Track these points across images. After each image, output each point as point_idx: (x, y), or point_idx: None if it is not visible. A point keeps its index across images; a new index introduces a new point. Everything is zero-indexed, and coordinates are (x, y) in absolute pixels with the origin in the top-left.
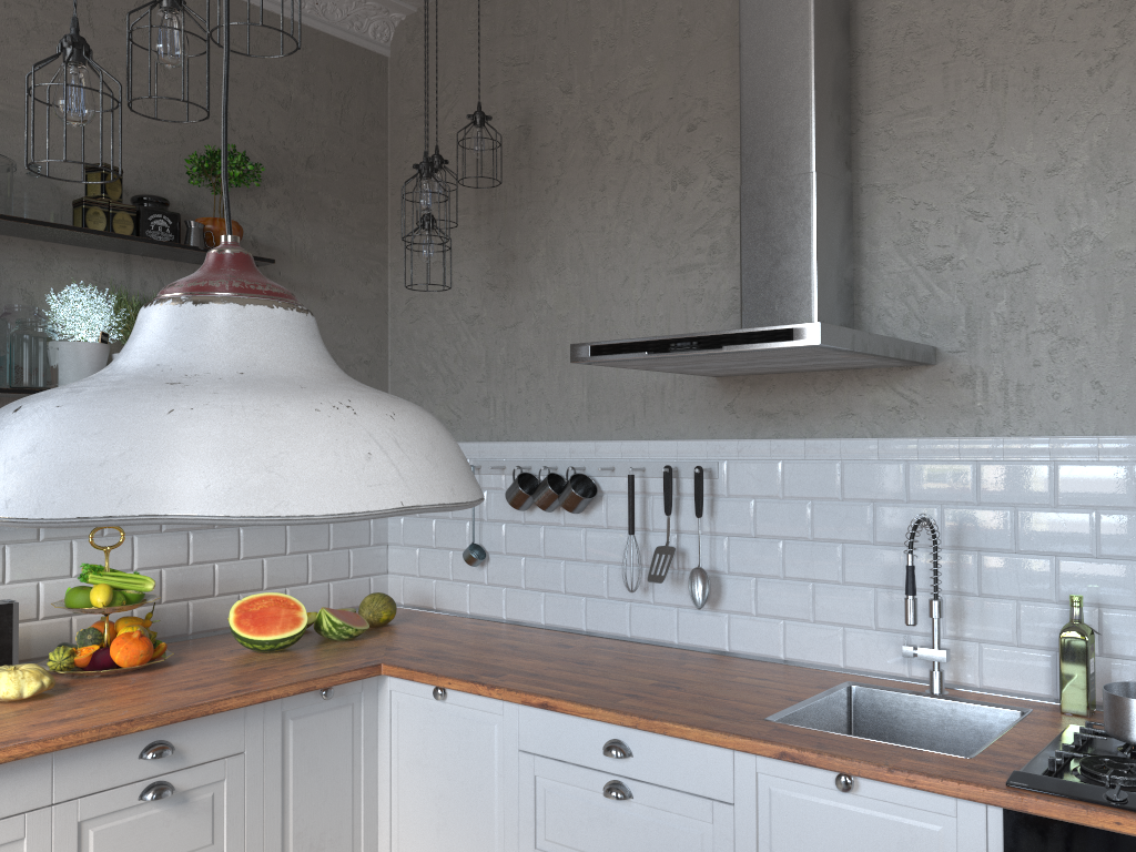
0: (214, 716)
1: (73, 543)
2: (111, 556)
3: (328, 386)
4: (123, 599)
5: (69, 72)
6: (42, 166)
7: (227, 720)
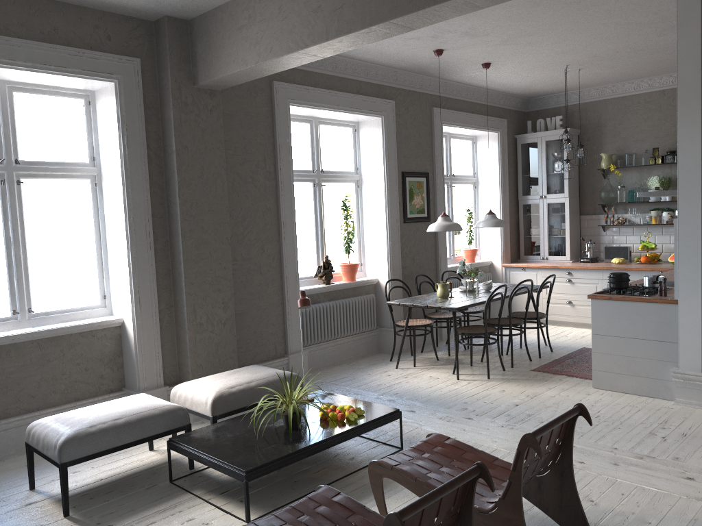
0: (633, 271)
1: (655, 236)
2: (664, 239)
3: (485, 220)
4: (645, 248)
5: (565, 165)
6: (649, 149)
7: (636, 273)
